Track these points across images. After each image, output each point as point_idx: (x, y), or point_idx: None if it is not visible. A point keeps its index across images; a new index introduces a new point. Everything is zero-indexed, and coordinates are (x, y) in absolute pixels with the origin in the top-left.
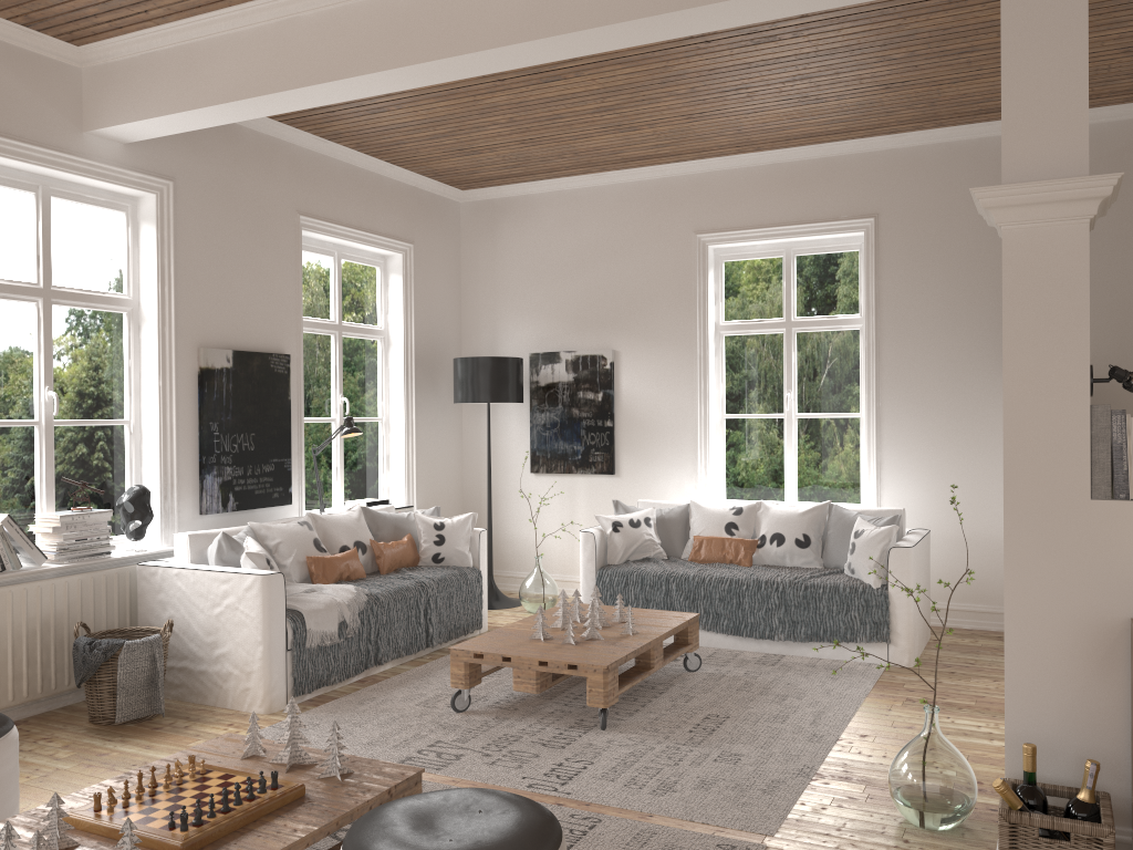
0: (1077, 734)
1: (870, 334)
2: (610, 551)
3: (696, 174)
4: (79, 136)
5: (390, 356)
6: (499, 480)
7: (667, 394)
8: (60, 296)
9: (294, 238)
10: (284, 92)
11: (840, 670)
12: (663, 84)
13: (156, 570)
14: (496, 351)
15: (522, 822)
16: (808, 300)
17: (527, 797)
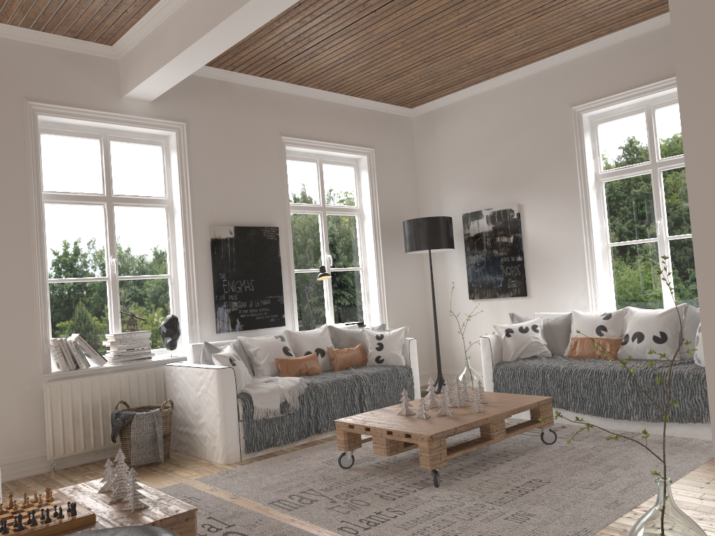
0: None
1: None
2: (504, 351)
3: (567, 62)
4: (118, 101)
5: (364, 226)
6: (450, 306)
7: (560, 232)
8: (118, 200)
9: (279, 151)
10: (198, 41)
11: (684, 446)
12: None
13: (172, 368)
14: (441, 215)
15: None
16: (669, 143)
17: None
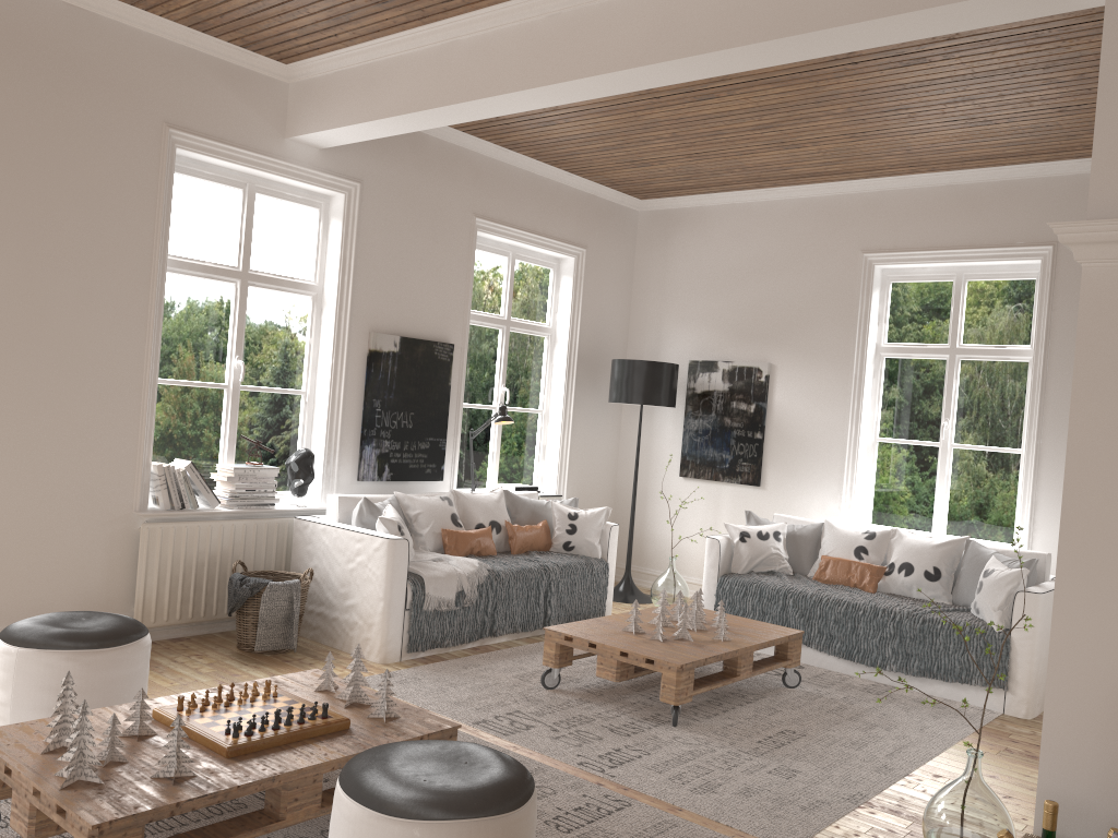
0: (1113, 801)
1: (1037, 368)
2: (734, 560)
3: (869, 192)
4: (281, 142)
5: (554, 353)
6: (650, 481)
7: (819, 412)
8: (255, 278)
9: (469, 238)
10: (442, 107)
11: (947, 710)
12: (817, 104)
13: (308, 524)
14: (658, 356)
15: (494, 778)
16: (976, 327)
17: (573, 772)
